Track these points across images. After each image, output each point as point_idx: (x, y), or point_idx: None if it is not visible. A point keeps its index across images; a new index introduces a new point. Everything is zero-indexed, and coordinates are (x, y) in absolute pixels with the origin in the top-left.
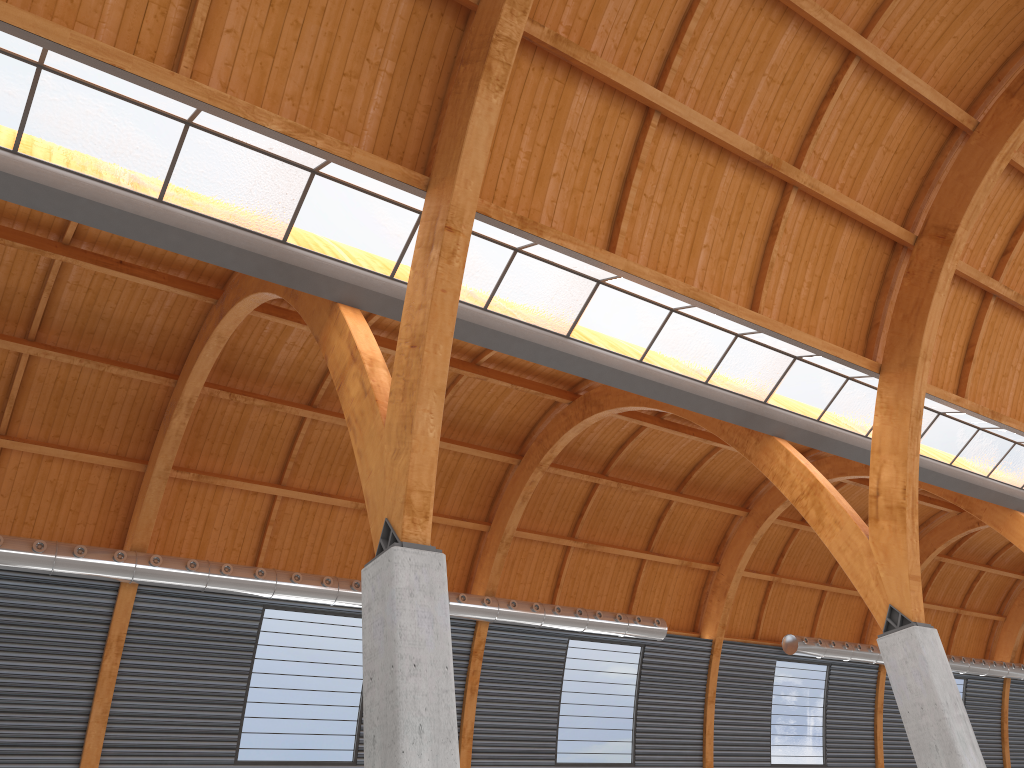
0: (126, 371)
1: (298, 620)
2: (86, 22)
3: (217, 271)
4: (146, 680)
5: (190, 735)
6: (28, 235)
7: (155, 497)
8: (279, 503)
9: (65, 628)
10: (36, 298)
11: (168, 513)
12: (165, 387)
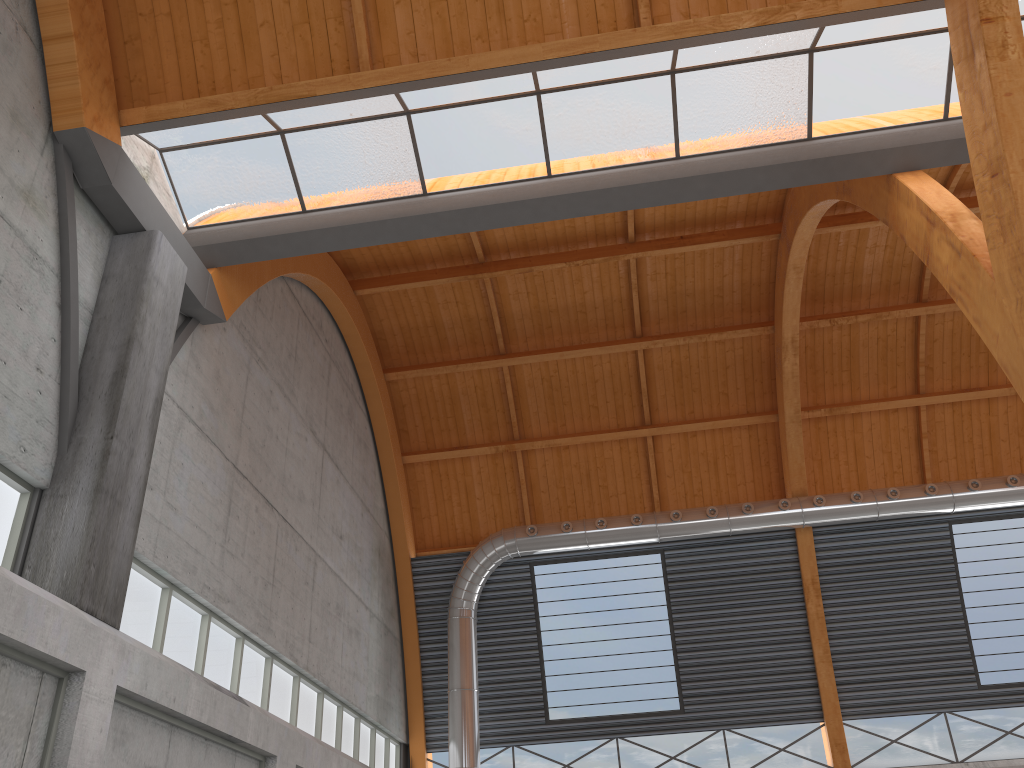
0: (725, 334)
1: (994, 529)
2: (551, 31)
3: (768, 206)
4: (854, 616)
5: (919, 664)
6: (601, 248)
7: (795, 442)
8: (925, 413)
9: (761, 580)
10: (629, 299)
11: (815, 454)
12: (766, 336)
